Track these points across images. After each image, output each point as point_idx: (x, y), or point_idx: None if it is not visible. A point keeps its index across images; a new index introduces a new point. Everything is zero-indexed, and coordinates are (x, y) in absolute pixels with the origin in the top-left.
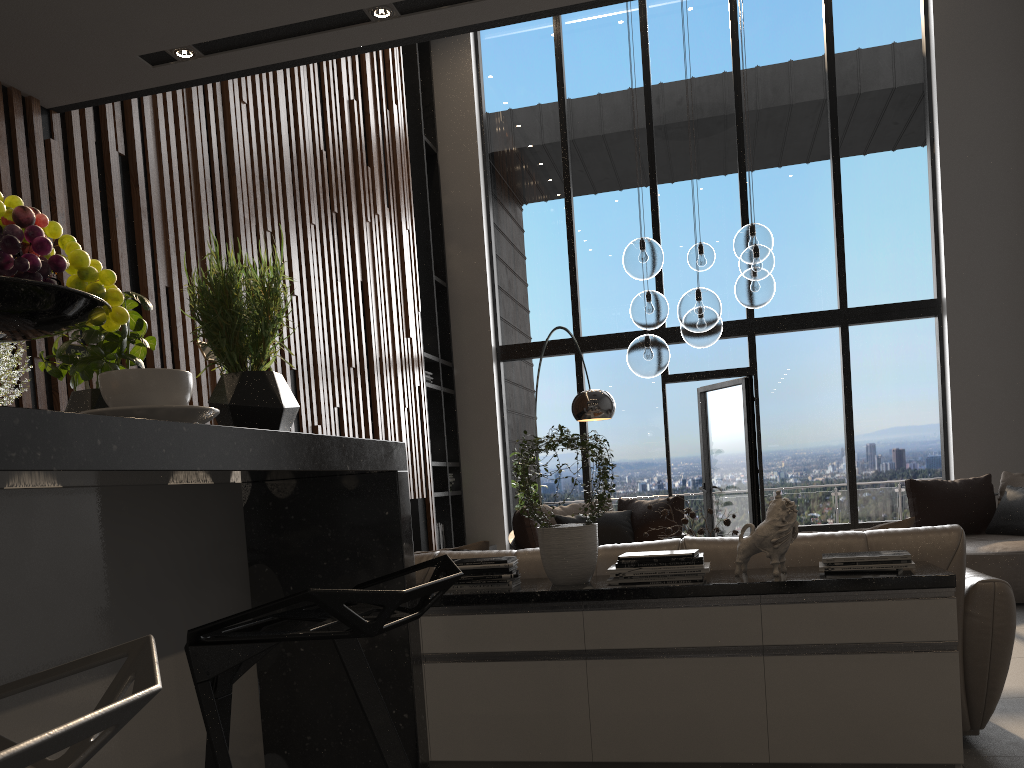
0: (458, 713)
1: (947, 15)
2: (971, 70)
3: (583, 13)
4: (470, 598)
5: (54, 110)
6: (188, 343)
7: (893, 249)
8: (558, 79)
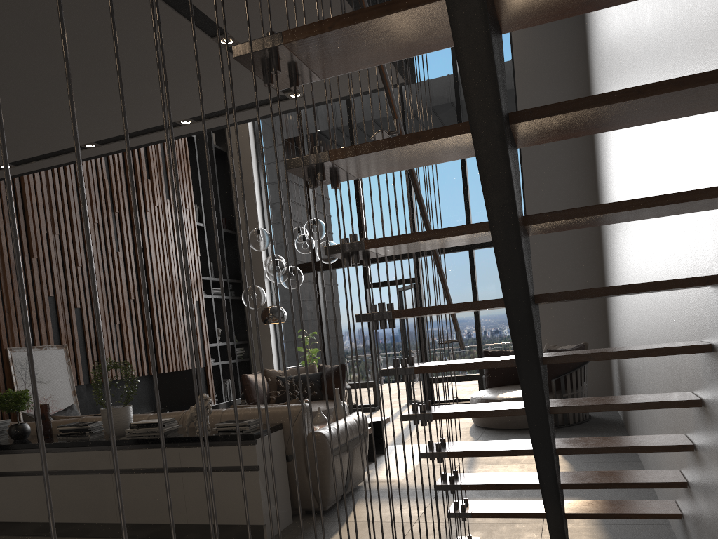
0: (63, 499)
1: (521, 52)
2: (537, 86)
3: None
4: (64, 444)
5: None
6: None
7: None
8: None
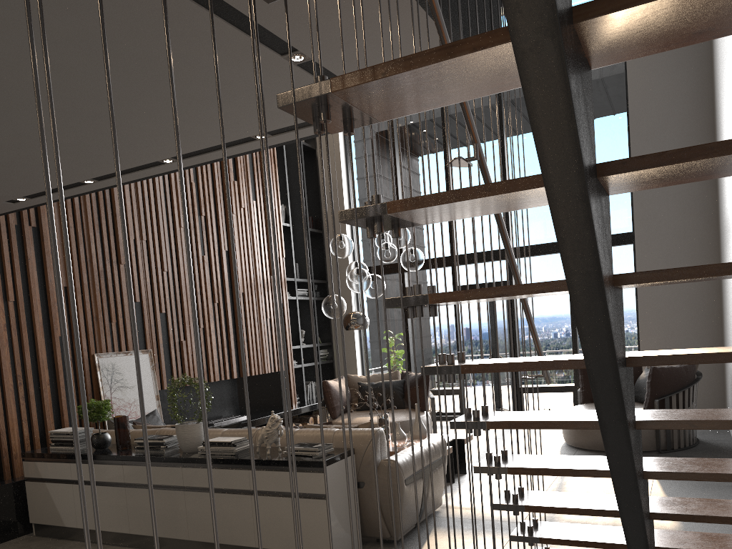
0: (138, 512)
1: None
2: (652, 72)
3: None
4: (139, 458)
5: None
6: (79, 313)
7: None
8: None
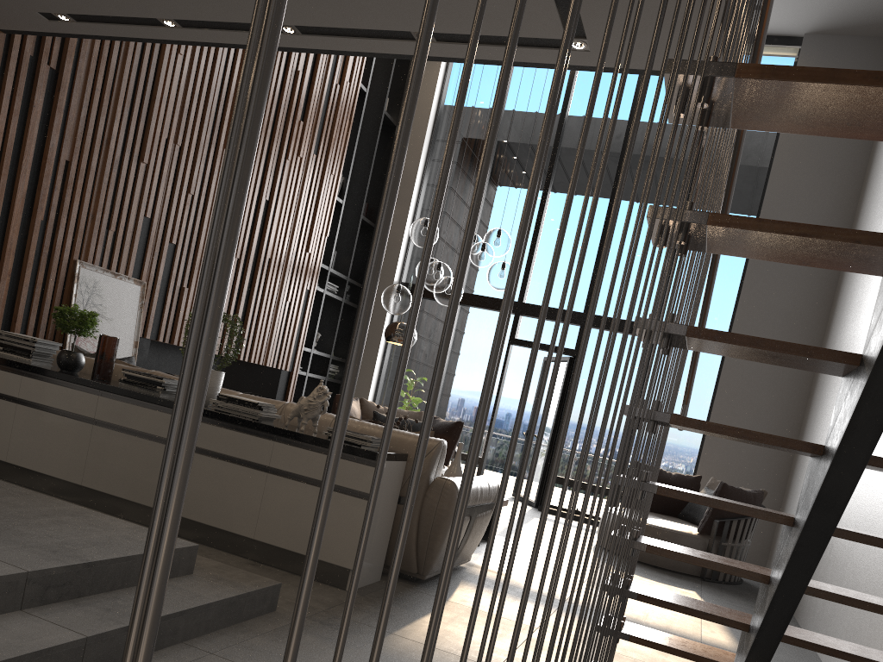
0: (103, 460)
1: None
2: (799, 168)
3: None
4: (126, 392)
5: (2, 31)
6: (75, 201)
7: None
8: None
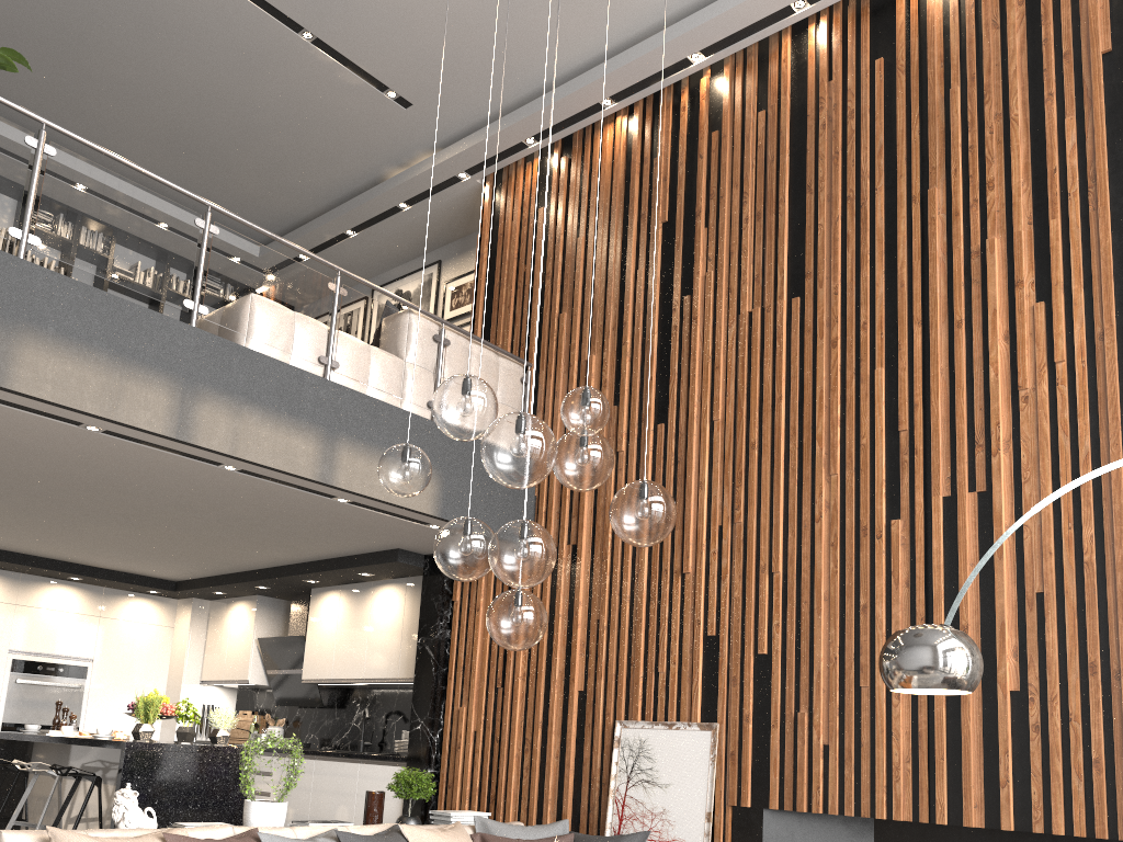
0: None
1: None
2: None
3: None
4: None
5: None
6: (609, 657)
7: None
8: None
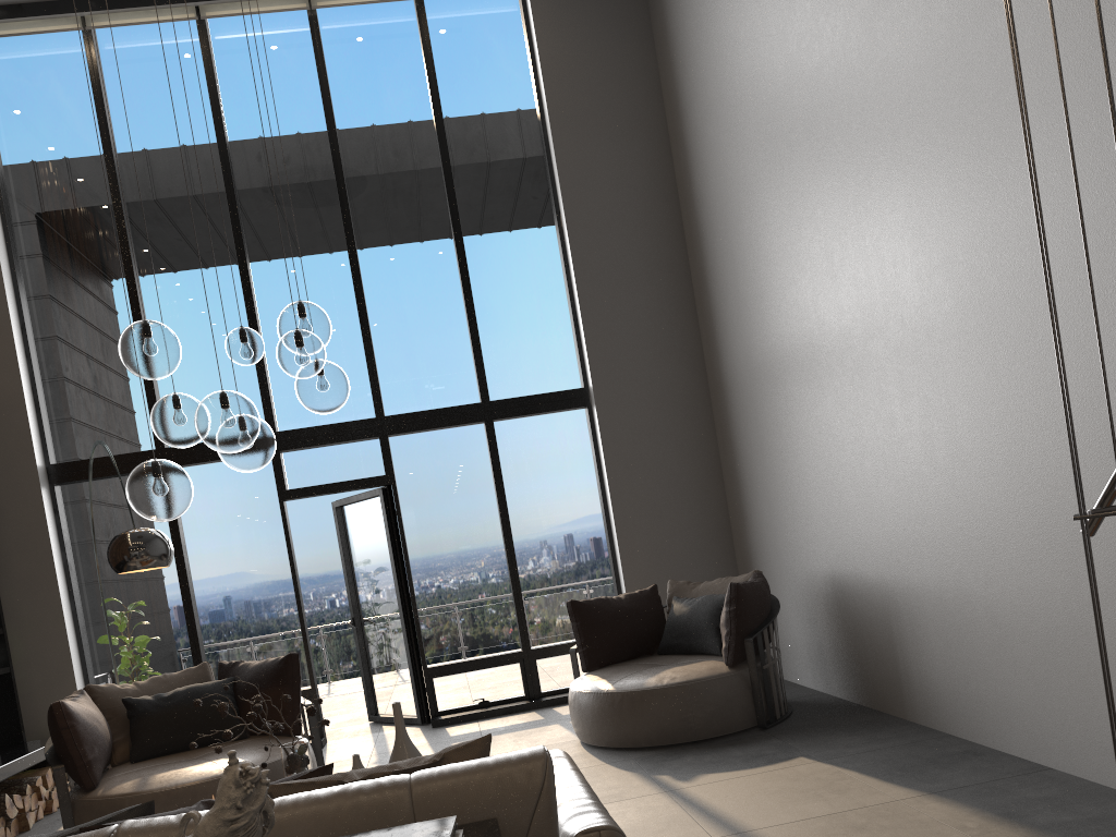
0: None
1: (556, 76)
2: (588, 137)
3: (127, 37)
4: None
5: None
6: None
7: (532, 333)
8: (100, 117)
